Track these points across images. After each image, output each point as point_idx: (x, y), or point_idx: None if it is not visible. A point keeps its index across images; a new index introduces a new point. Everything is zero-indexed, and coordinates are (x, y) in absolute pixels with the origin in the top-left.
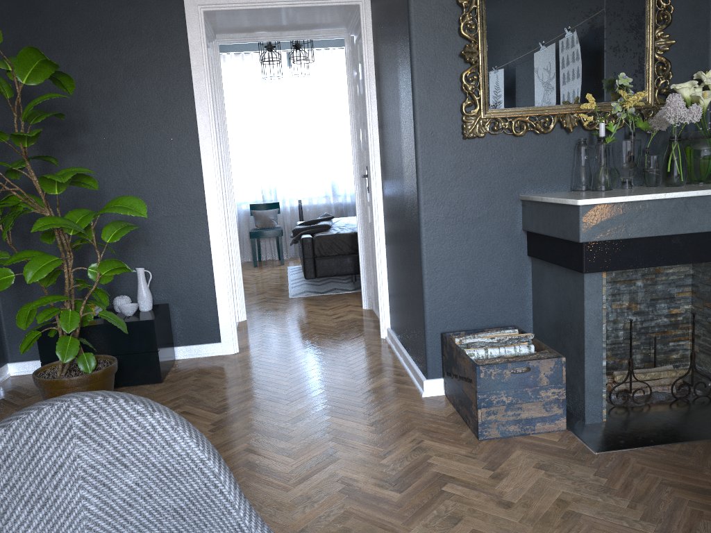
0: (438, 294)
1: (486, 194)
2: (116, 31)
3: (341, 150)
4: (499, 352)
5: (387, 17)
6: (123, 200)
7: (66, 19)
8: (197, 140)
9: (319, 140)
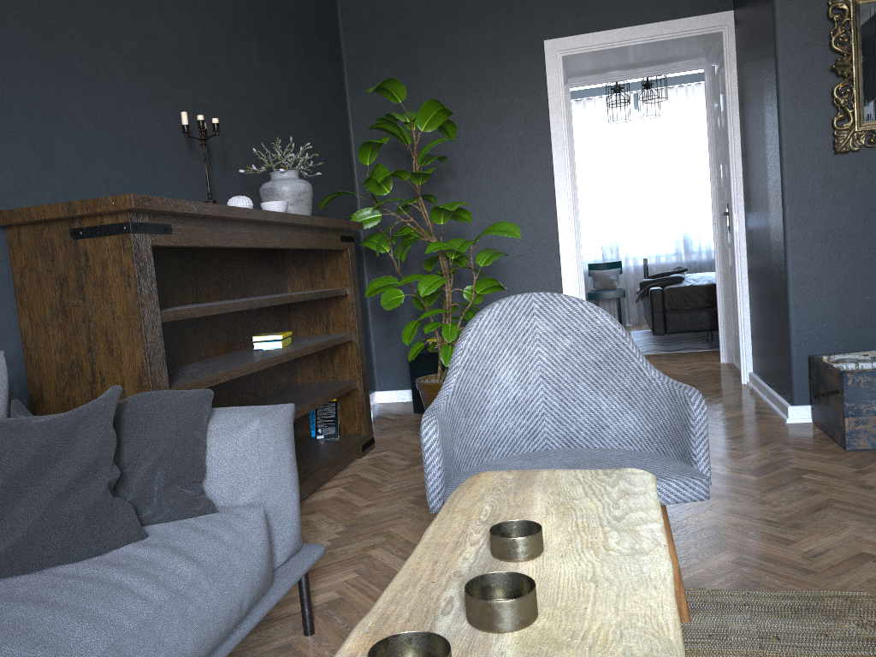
0: (805, 316)
1: (861, 210)
2: (481, 83)
3: (696, 199)
4: (872, 366)
5: (752, 41)
6: (500, 225)
7: (438, 77)
8: (552, 180)
9: (669, 190)
